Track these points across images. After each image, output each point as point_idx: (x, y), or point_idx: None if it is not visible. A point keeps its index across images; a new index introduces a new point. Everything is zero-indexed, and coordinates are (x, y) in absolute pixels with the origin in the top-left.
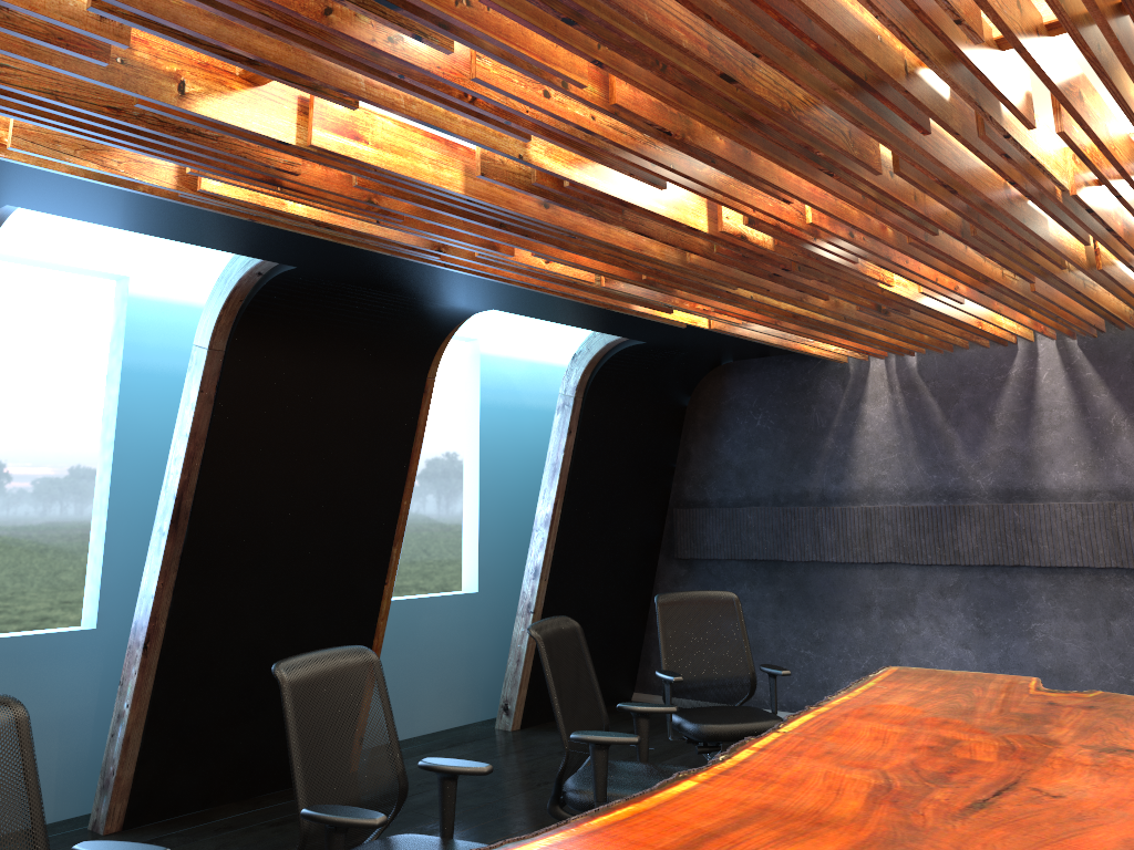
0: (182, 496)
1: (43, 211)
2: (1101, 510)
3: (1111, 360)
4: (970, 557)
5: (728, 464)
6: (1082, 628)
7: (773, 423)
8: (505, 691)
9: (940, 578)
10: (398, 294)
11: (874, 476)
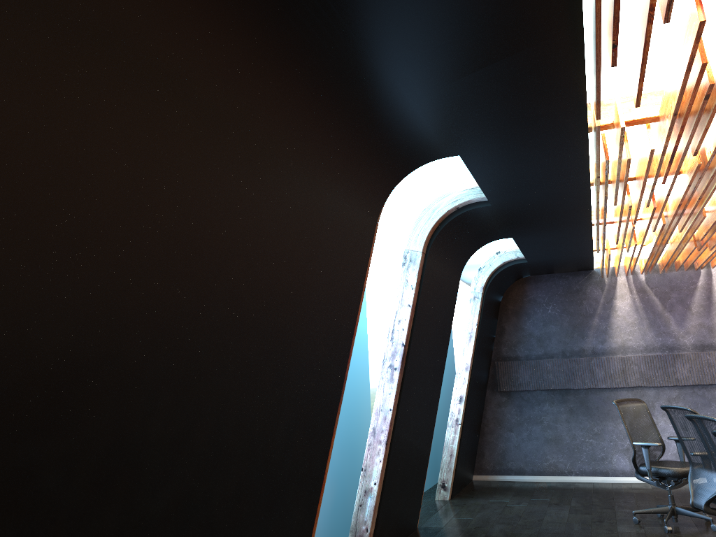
0: (406, 344)
1: (464, 161)
2: None
3: None
4: (684, 381)
5: (530, 334)
6: None
7: (559, 311)
8: (442, 475)
9: (668, 393)
10: (492, 225)
11: (624, 339)
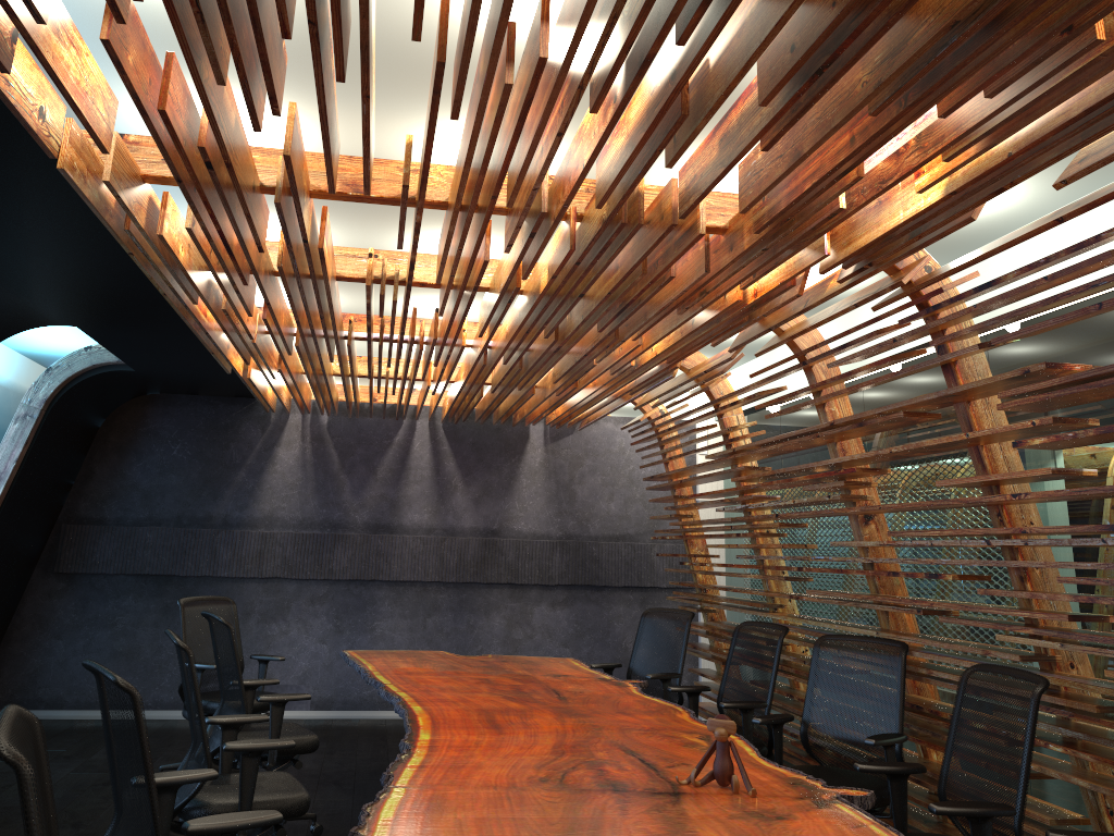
0: None
1: None
2: (436, 542)
3: (460, 440)
4: (341, 573)
5: (135, 486)
6: (408, 624)
7: (190, 454)
8: None
9: (314, 589)
10: (22, 300)
11: (275, 507)
